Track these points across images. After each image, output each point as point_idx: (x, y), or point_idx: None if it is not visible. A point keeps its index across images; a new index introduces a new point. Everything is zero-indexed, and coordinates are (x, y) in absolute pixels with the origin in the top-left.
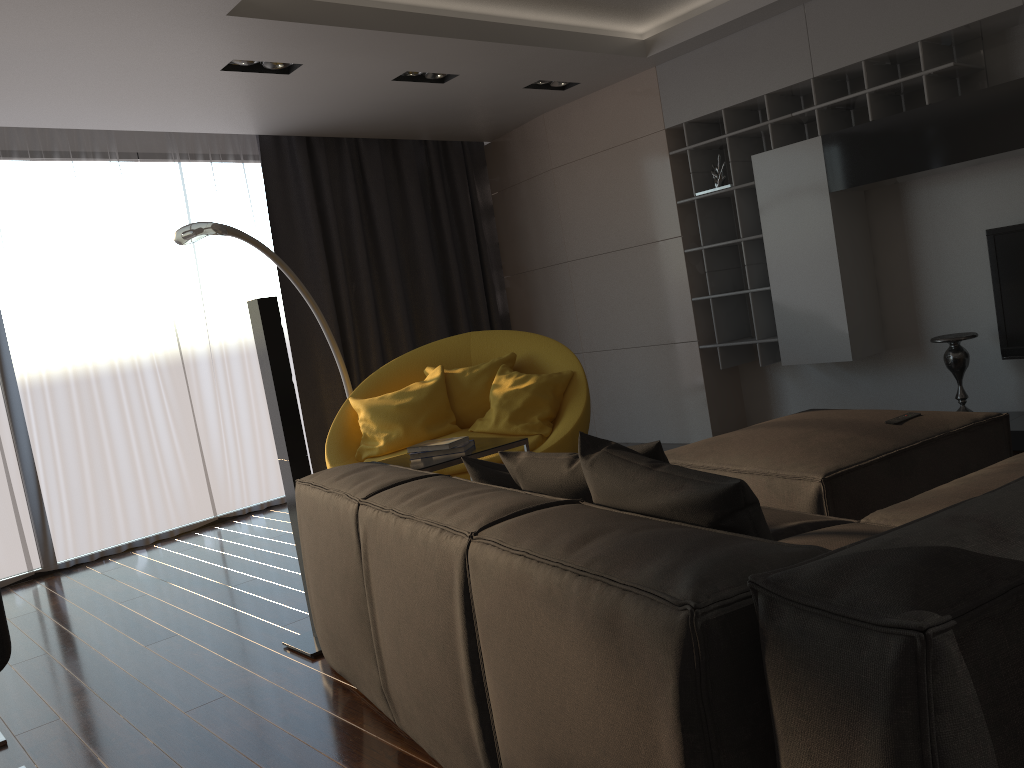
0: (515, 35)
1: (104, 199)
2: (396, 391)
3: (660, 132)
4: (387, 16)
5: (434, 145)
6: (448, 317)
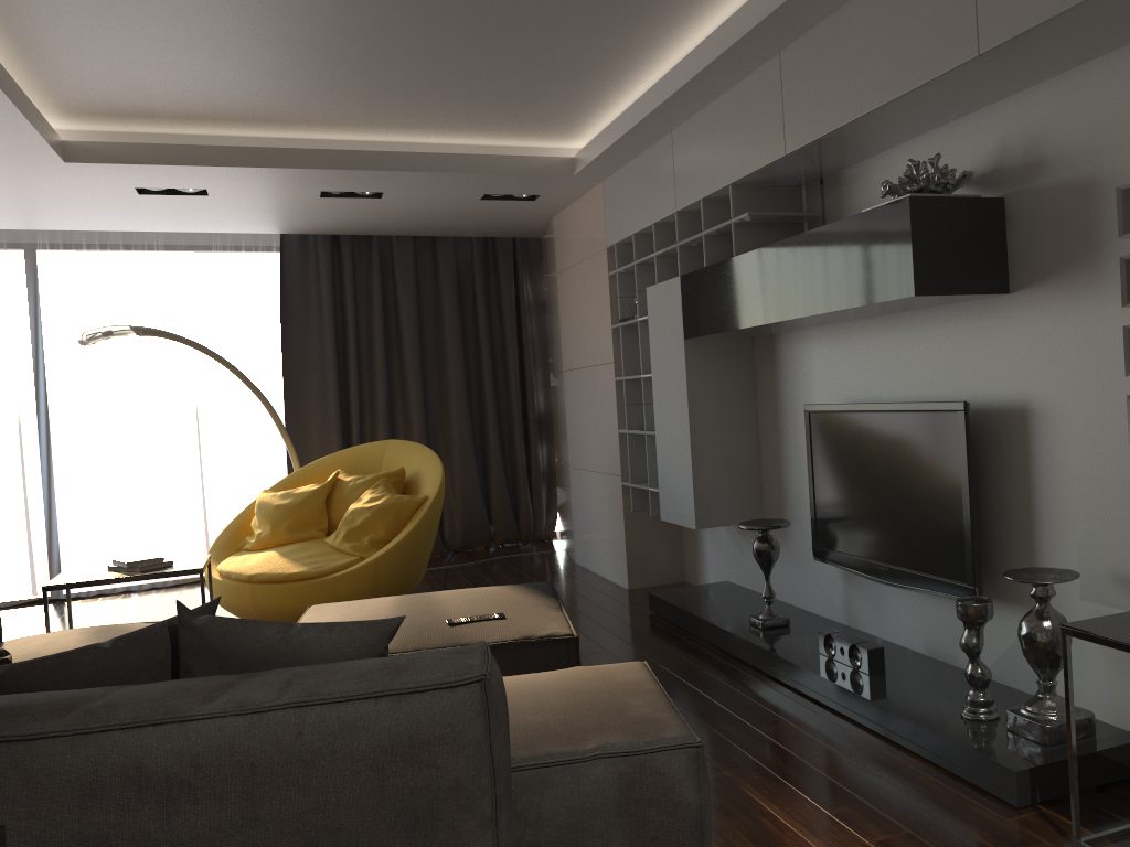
0: (393, 162)
1: (147, 285)
2: (286, 491)
3: (604, 250)
4: (239, 152)
5: (479, 240)
6: (479, 411)
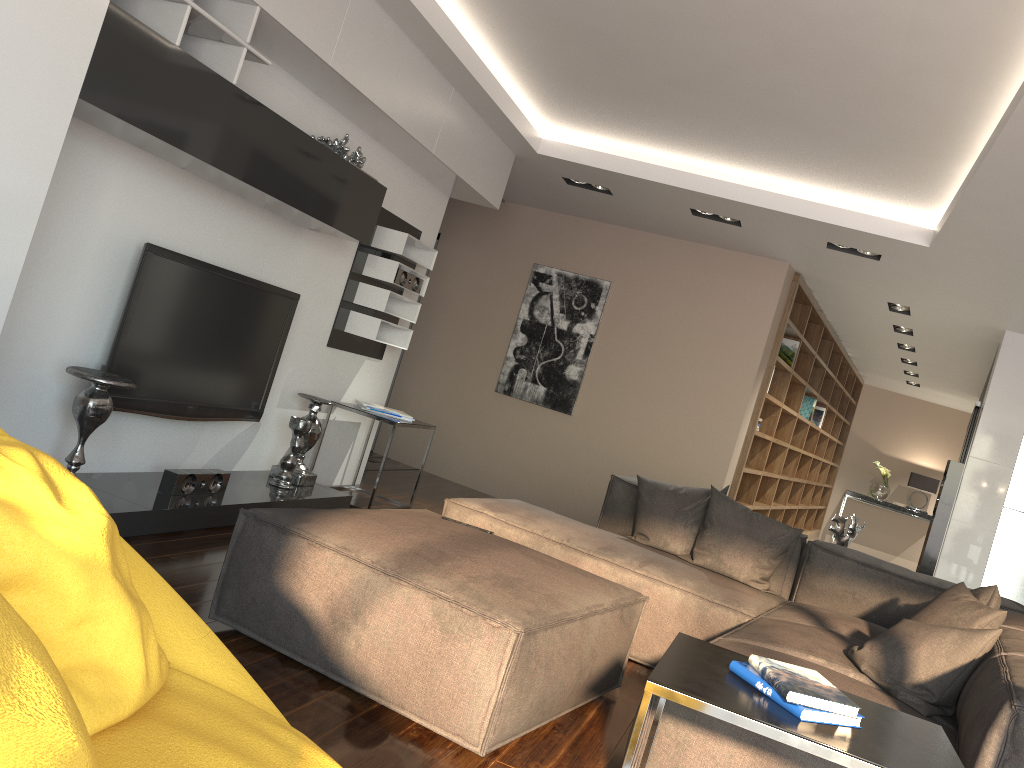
0: None
1: None
2: None
3: None
4: None
5: None
6: None
